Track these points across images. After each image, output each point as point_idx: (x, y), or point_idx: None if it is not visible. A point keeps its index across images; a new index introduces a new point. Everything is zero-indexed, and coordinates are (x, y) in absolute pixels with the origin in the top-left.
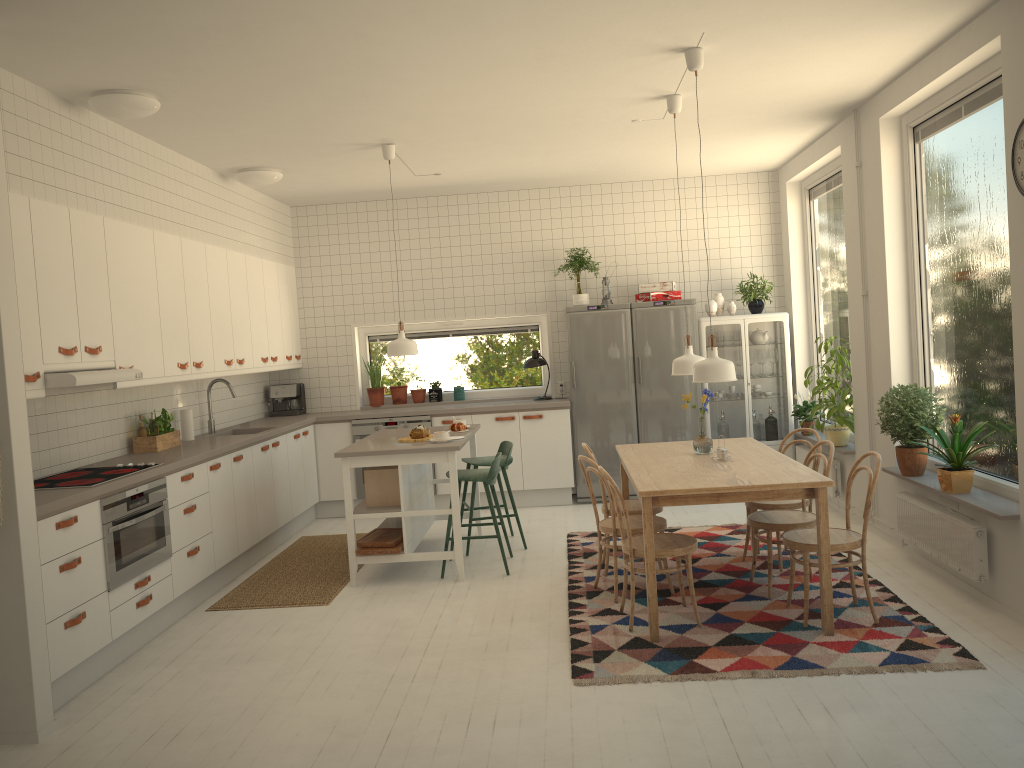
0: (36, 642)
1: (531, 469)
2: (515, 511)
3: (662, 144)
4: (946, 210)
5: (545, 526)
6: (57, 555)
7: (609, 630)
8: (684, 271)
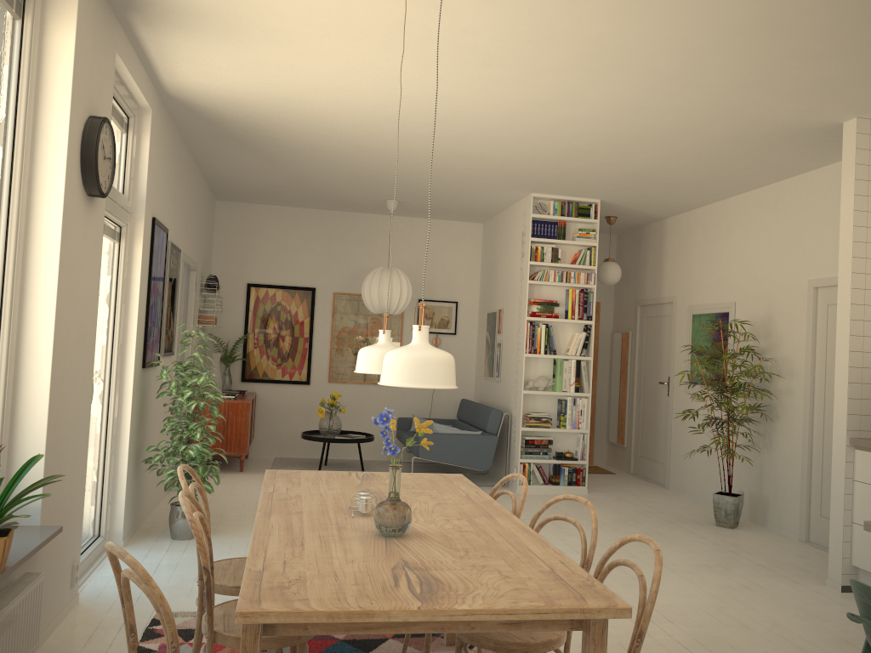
0: (834, 523)
1: None
2: None
3: None
4: None
5: None
6: None
7: None
8: None
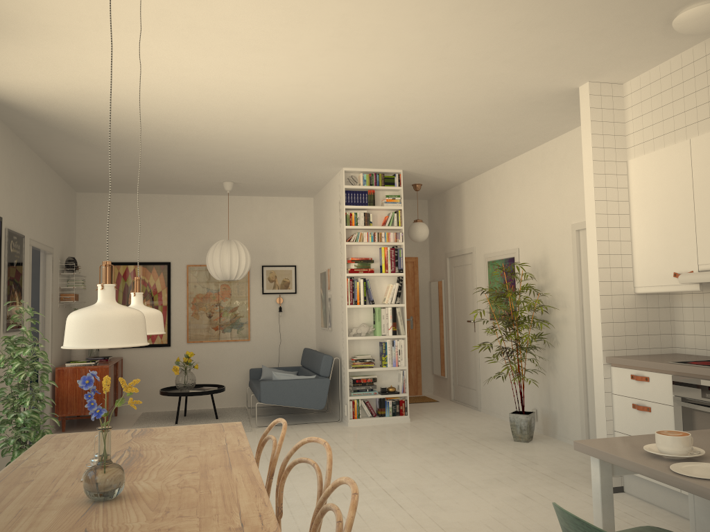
0: (599, 432)
1: None
2: None
3: None
4: None
5: None
6: (631, 395)
7: None
8: None
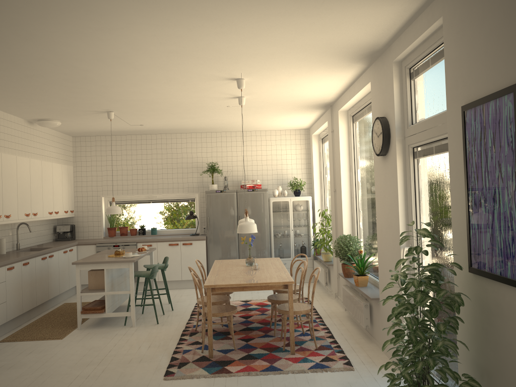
0: None
1: (186, 270)
2: (168, 291)
3: (247, 116)
4: (362, 155)
5: (187, 298)
6: None
7: (192, 352)
8: (265, 174)
